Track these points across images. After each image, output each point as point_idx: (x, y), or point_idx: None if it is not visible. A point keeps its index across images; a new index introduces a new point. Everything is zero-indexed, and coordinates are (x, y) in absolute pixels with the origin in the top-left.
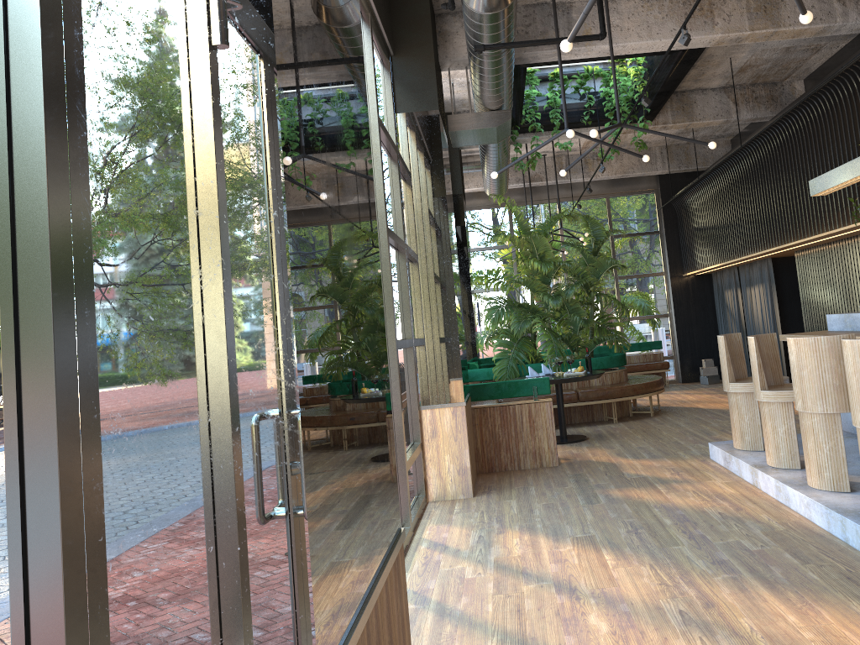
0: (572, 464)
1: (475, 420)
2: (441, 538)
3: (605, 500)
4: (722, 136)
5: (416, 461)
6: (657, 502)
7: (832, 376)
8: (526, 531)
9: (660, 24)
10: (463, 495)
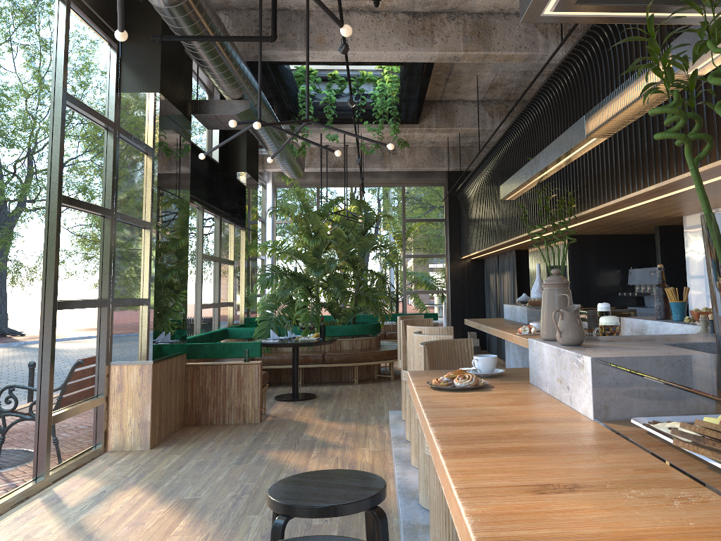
0: (273, 421)
1: (188, 376)
2: (67, 491)
3: (255, 461)
4: None
5: (98, 413)
6: (294, 467)
7: None
8: (149, 489)
9: (386, 38)
10: (140, 447)
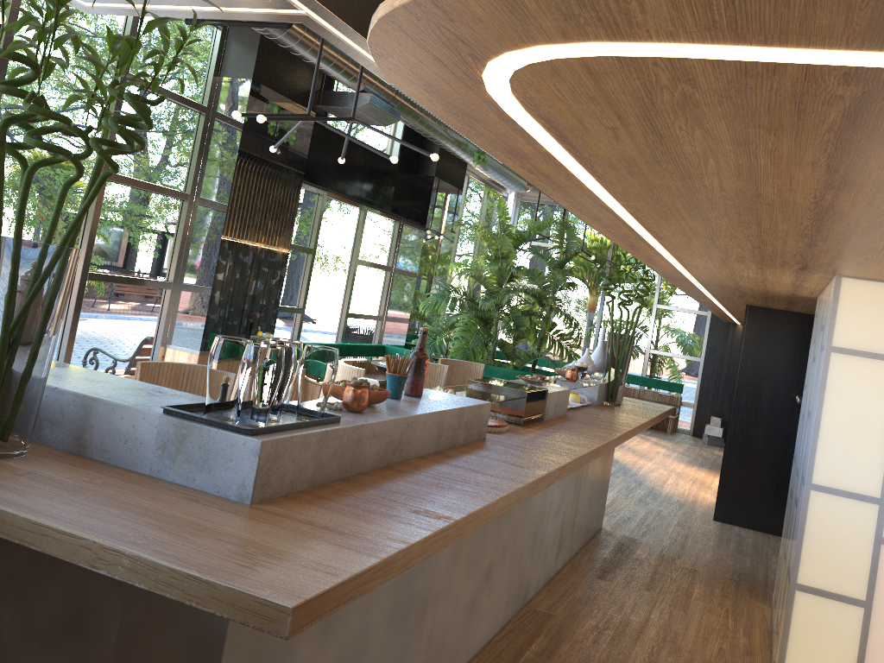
0: None
1: None
2: None
3: None
4: None
5: None
6: None
7: None
8: None
9: None
10: None
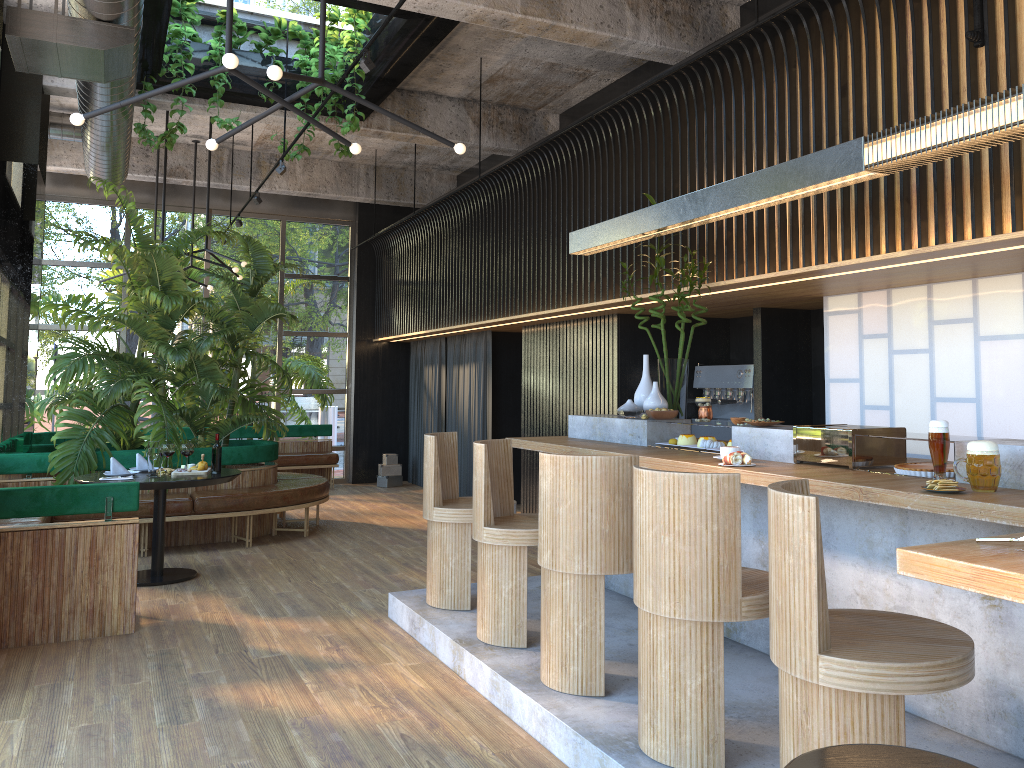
0: (161, 628)
1: None
2: None
3: (206, 712)
4: (448, 168)
5: None
6: (298, 714)
7: (602, 518)
8: None
9: None
10: None
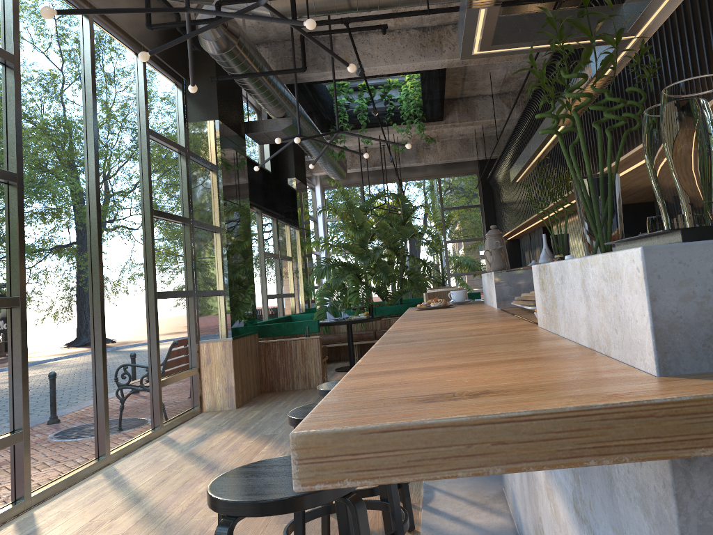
0: None
1: (261, 352)
2: (178, 436)
3: None
4: None
5: (193, 381)
6: None
7: None
8: (238, 431)
9: (401, 52)
10: (228, 407)
